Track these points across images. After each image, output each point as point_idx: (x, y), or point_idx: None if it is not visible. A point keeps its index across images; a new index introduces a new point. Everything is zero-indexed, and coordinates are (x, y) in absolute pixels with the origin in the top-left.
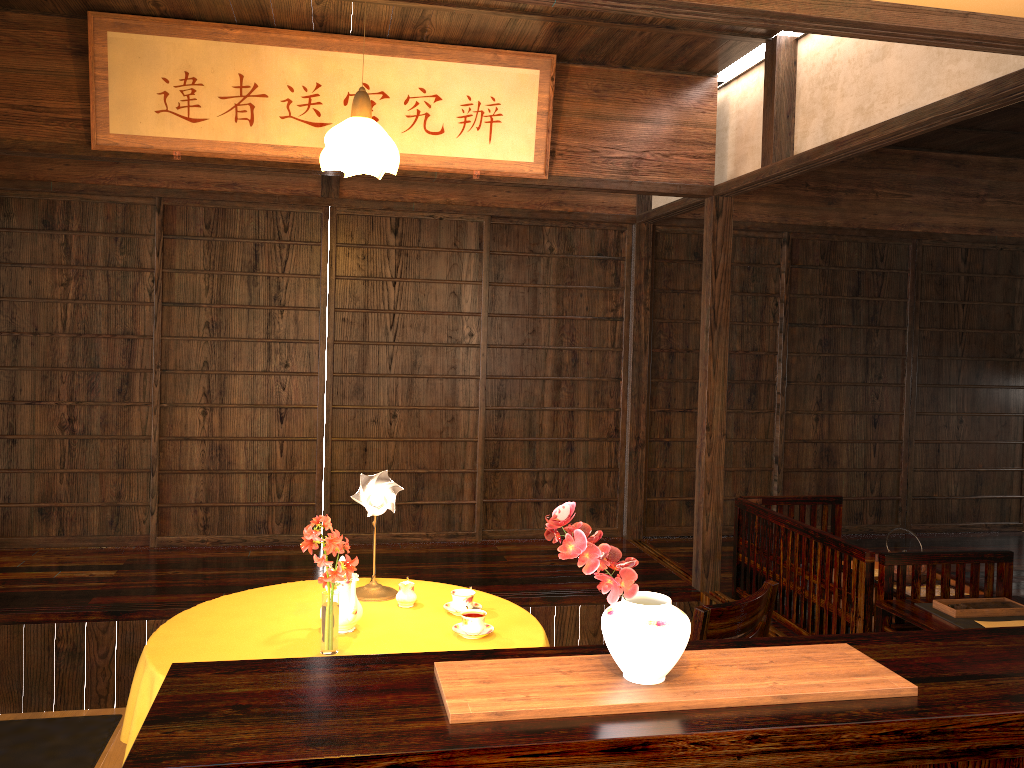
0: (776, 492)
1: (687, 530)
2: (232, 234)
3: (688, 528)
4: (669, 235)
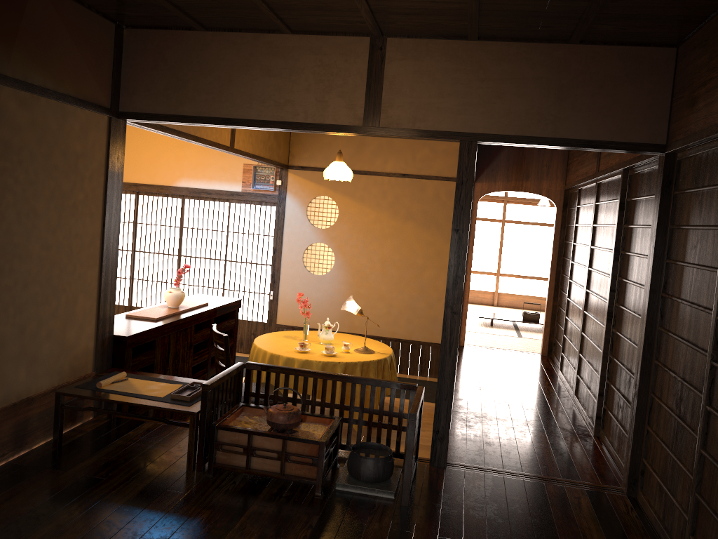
0: (688, 522)
1: (652, 516)
2: (585, 202)
3: (652, 514)
4: (685, 161)
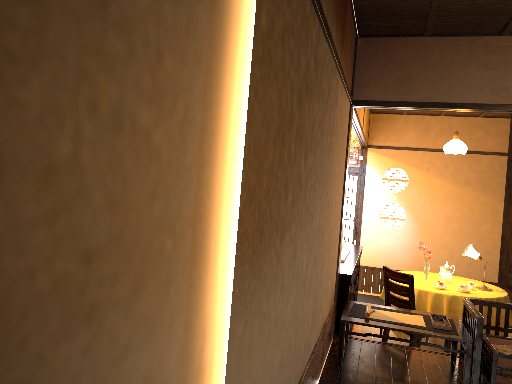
0: None
1: None
2: None
3: None
4: None
